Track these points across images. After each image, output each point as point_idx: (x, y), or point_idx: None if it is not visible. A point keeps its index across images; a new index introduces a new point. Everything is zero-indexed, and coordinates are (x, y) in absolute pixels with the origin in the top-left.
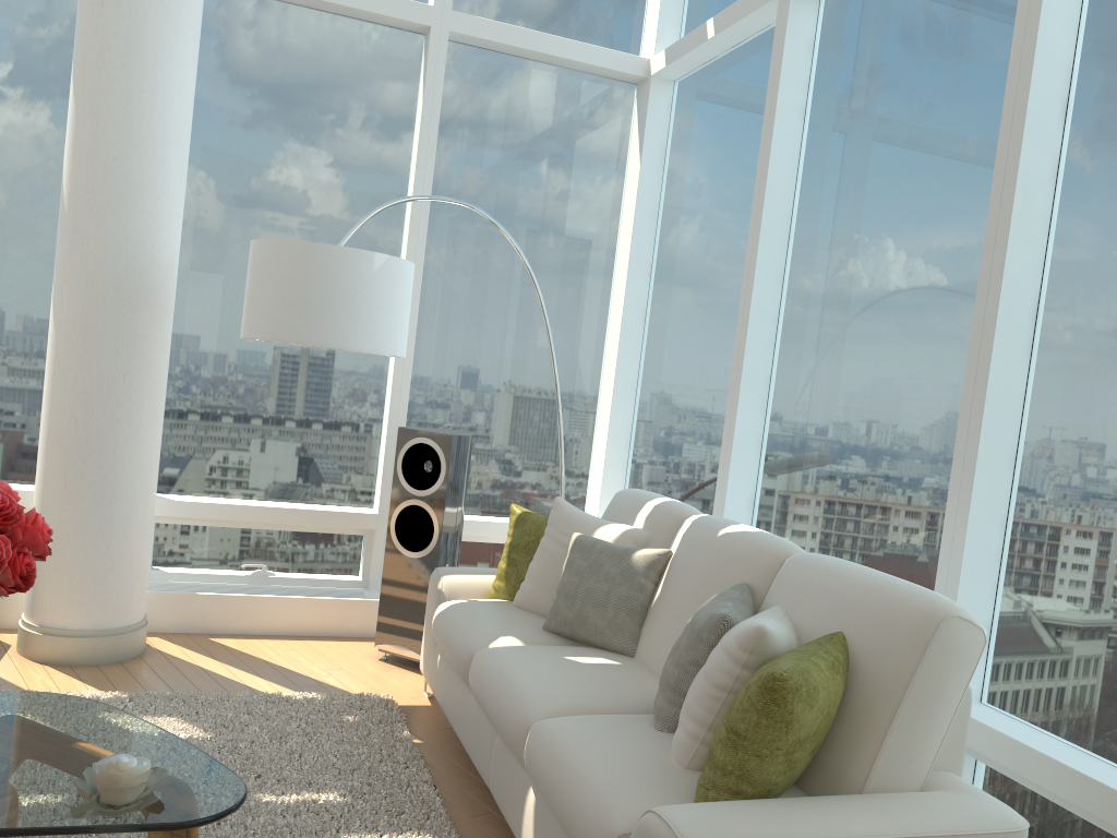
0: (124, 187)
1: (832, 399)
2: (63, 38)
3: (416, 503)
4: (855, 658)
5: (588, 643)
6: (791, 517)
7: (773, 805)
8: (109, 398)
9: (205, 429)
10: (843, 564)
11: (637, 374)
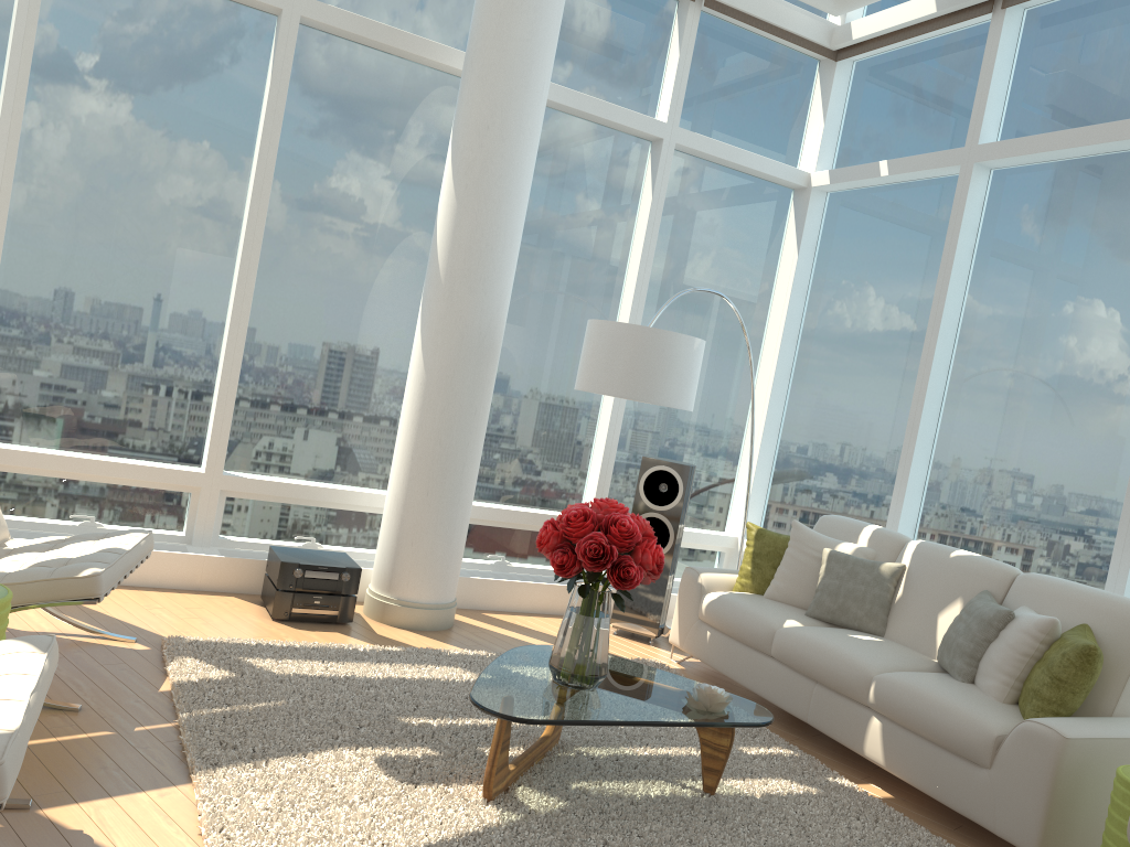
0: (491, 267)
1: (997, 463)
2: (398, 129)
3: (654, 515)
4: (1099, 639)
5: (844, 626)
6: (954, 542)
7: (1086, 720)
8: (464, 427)
9: None
10: (1069, 582)
11: (781, 418)
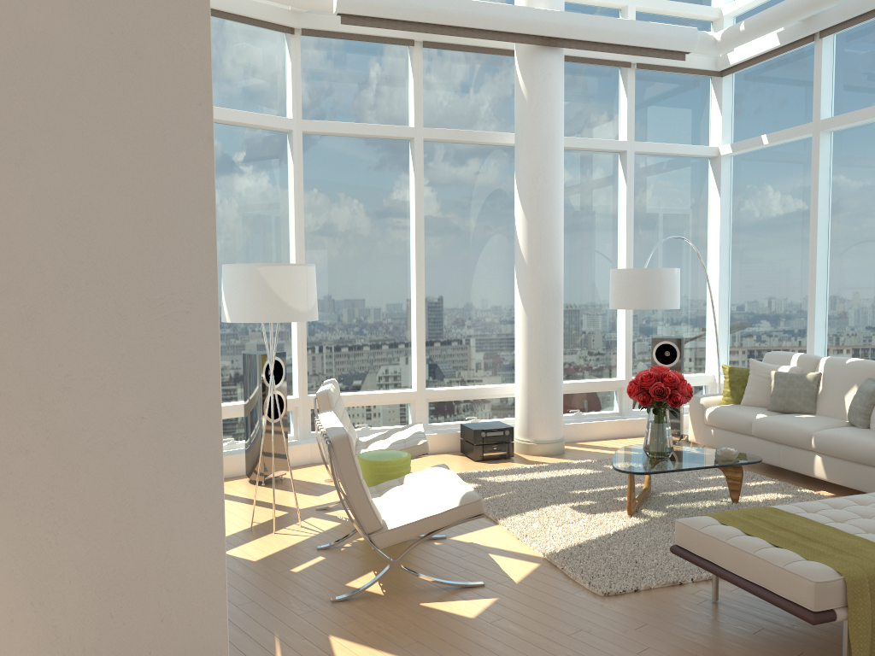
0: (552, 252)
1: (866, 304)
2: (479, 183)
3: None
4: None
5: (791, 412)
6: (849, 354)
7: None
8: (553, 341)
9: None
10: None
11: (728, 298)
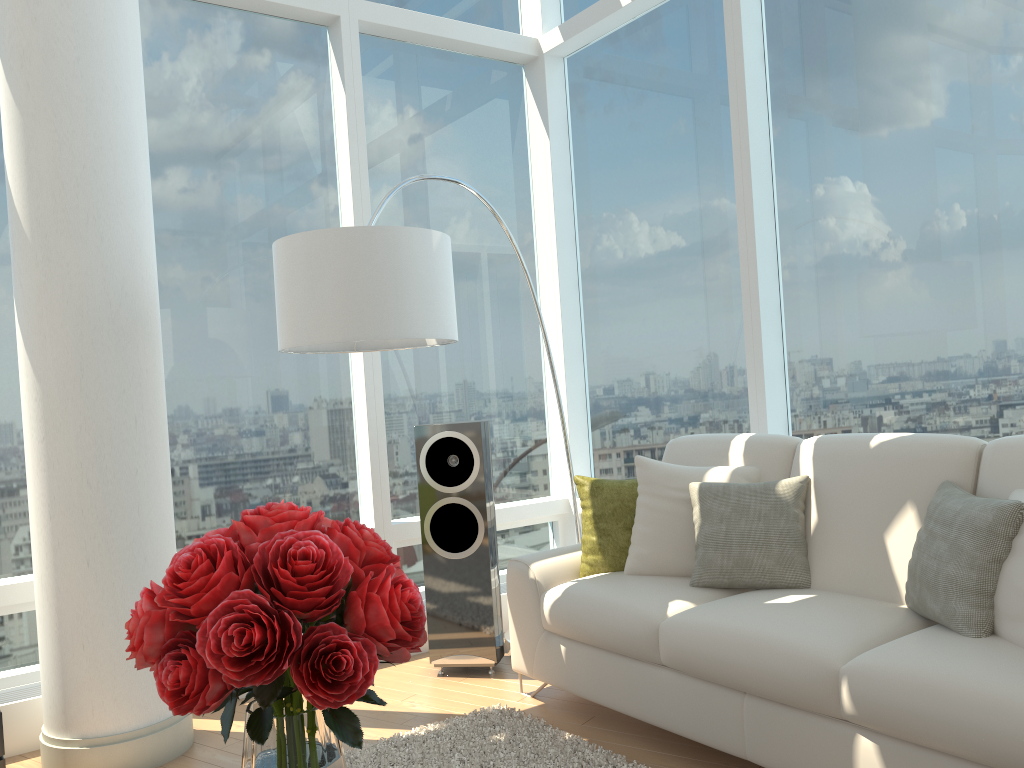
0: (101, 200)
1: (875, 310)
2: None
3: (451, 501)
4: None
5: (751, 587)
6: (846, 430)
7: None
8: (123, 448)
9: (175, 475)
10: None
11: (581, 341)
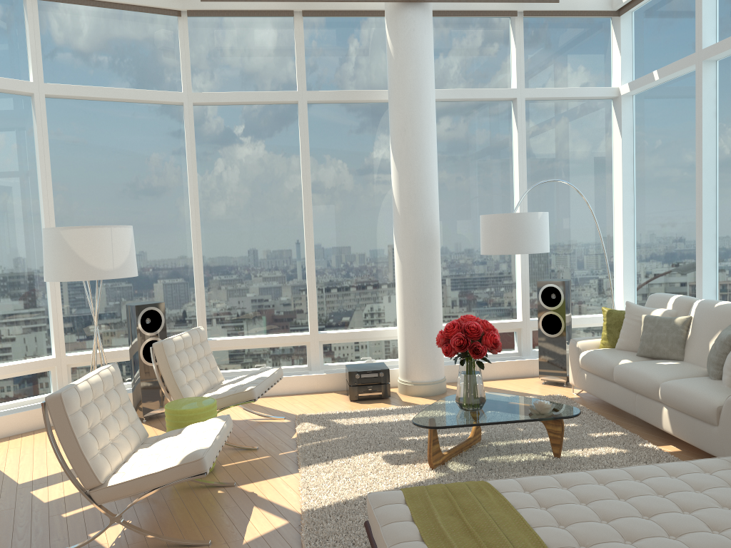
0: (422, 201)
1: None
2: (368, 139)
3: (550, 313)
4: None
5: (659, 358)
6: None
7: None
8: (427, 287)
9: (442, 294)
10: None
11: (633, 238)
